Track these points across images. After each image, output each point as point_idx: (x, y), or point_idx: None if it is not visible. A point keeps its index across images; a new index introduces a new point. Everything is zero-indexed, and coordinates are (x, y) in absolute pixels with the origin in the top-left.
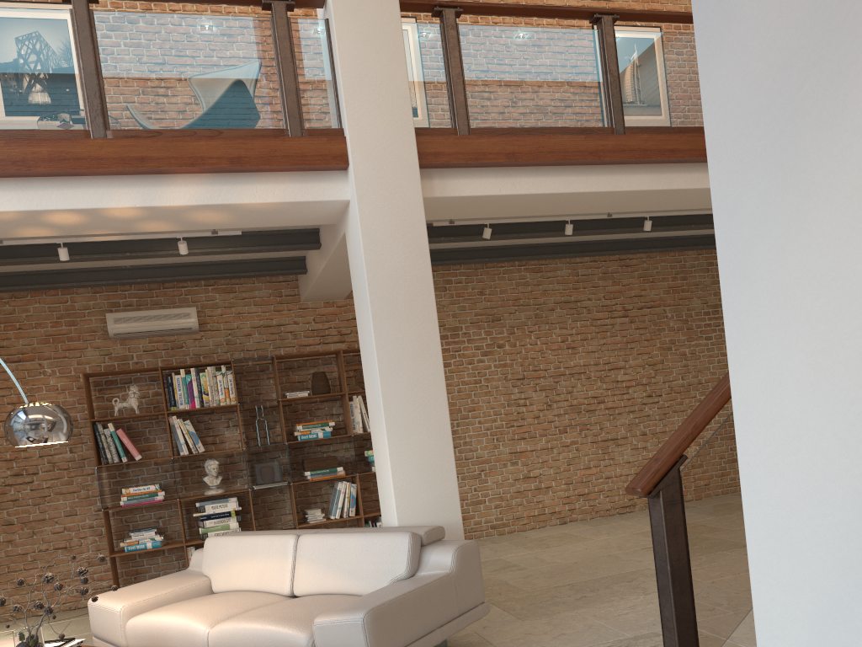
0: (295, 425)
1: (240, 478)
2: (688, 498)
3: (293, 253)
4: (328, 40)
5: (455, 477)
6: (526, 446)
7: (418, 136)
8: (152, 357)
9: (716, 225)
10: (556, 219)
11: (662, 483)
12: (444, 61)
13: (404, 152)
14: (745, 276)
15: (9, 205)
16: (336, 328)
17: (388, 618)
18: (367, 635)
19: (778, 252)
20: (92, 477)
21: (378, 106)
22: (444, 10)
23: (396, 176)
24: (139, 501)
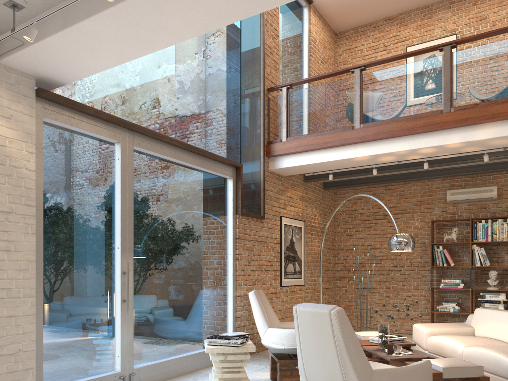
0: None
1: None
2: None
3: None
4: None
5: None
6: None
7: None
8: (468, 213)
9: None
10: None
11: None
12: None
13: None
14: None
15: (404, 148)
16: None
17: None
18: None
19: None
20: (428, 271)
21: None
22: None
23: None
24: (449, 287)
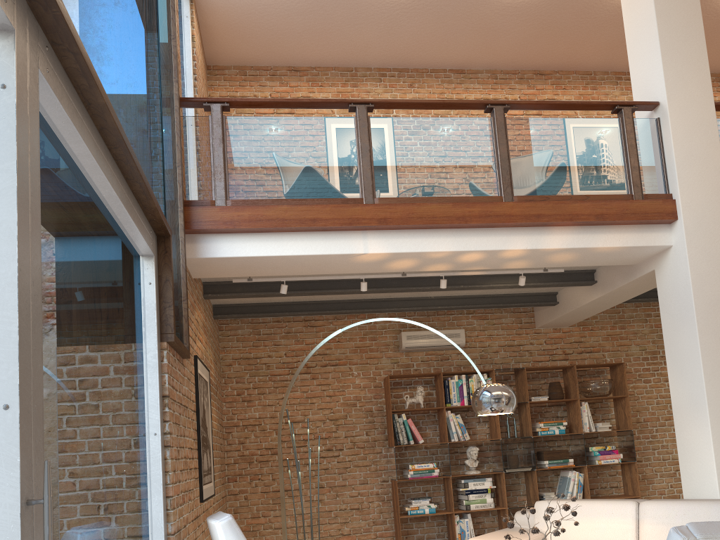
0: (535, 423)
1: (486, 463)
2: None
3: (552, 289)
4: (659, 132)
5: None
6: None
7: None
8: (427, 366)
9: None
10: None
11: None
12: None
13: (719, 210)
14: None
15: (446, 247)
16: (561, 348)
17: None
18: None
19: None
20: (379, 455)
21: (700, 177)
22: None
23: (714, 227)
24: (421, 475)
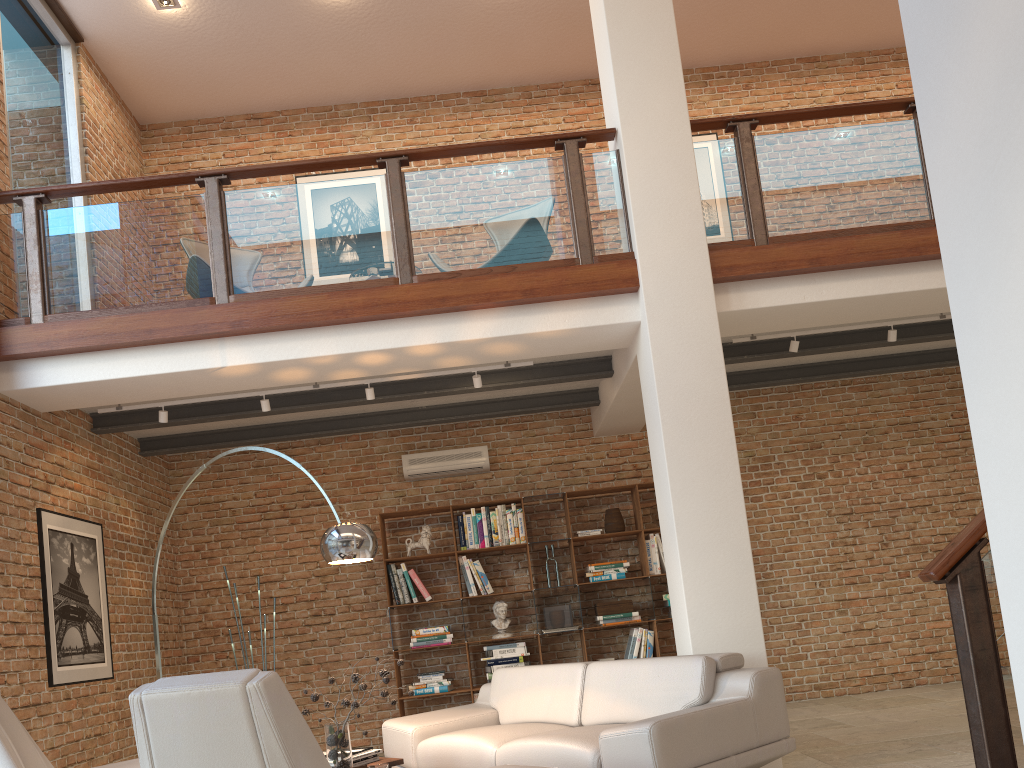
0: (587, 566)
1: (528, 623)
2: (993, 585)
3: (585, 384)
4: (619, 169)
5: (757, 605)
6: (857, 592)
7: (712, 251)
8: (444, 498)
9: (947, 285)
10: (876, 325)
11: (960, 567)
12: (738, 174)
13: (696, 268)
14: (972, 326)
15: (329, 350)
16: (631, 462)
17: (676, 733)
18: (653, 747)
19: (994, 299)
20: (383, 619)
21: (669, 226)
22: (738, 124)
23: (688, 293)
24: (428, 643)
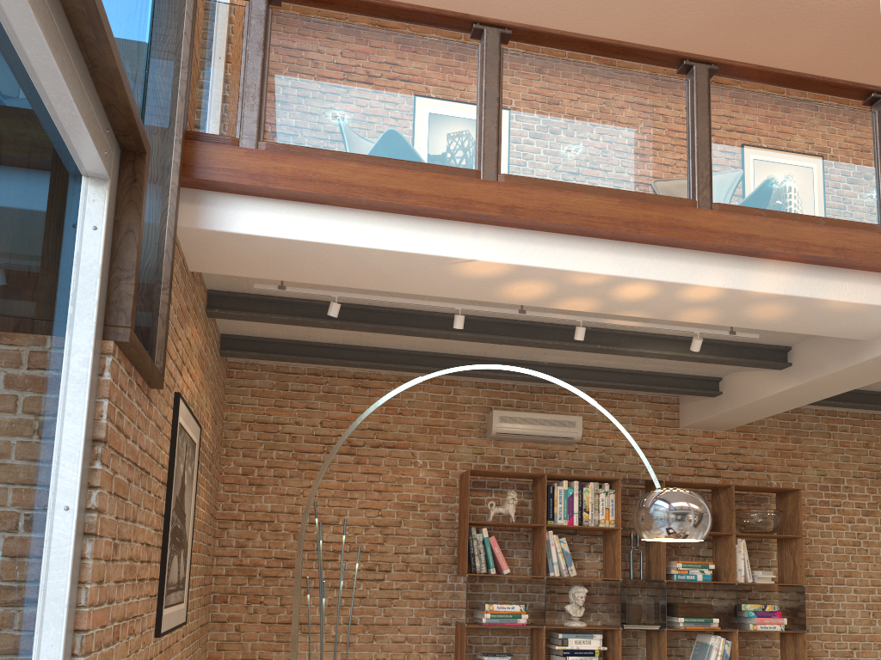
0: (669, 562)
1: (593, 613)
2: None
3: (716, 372)
4: None
5: None
6: None
7: None
8: (523, 463)
9: None
10: None
11: None
12: None
13: None
14: None
15: (602, 268)
16: (712, 460)
17: None
18: None
19: None
20: (442, 584)
21: None
22: None
23: None
24: (501, 621)
